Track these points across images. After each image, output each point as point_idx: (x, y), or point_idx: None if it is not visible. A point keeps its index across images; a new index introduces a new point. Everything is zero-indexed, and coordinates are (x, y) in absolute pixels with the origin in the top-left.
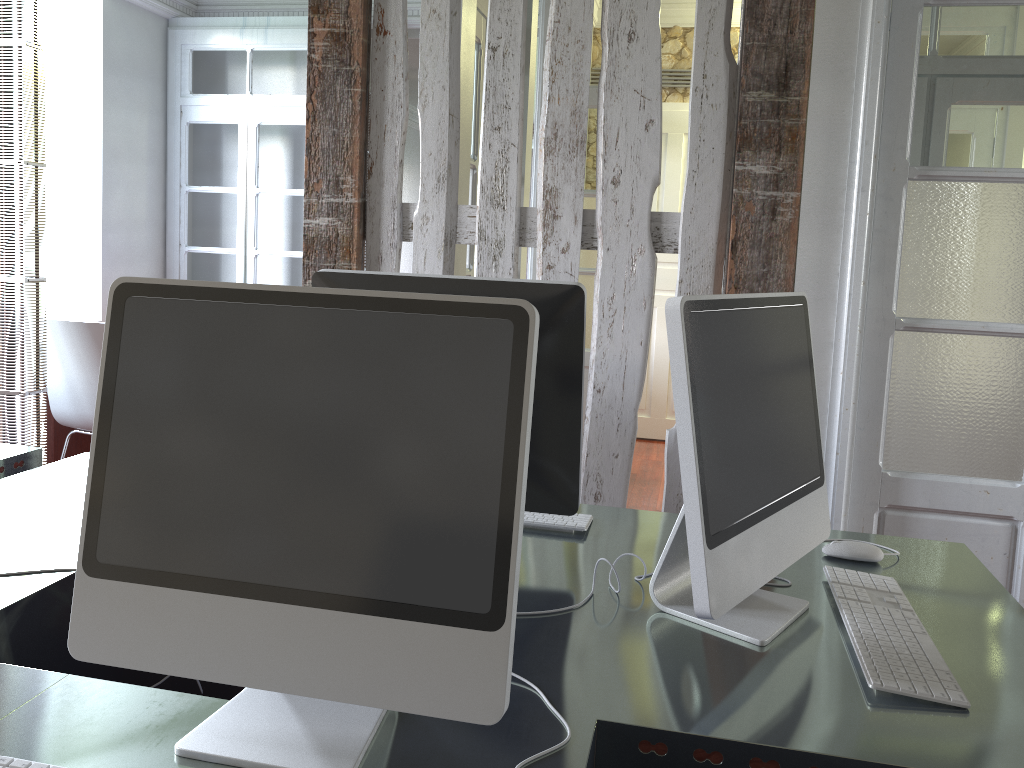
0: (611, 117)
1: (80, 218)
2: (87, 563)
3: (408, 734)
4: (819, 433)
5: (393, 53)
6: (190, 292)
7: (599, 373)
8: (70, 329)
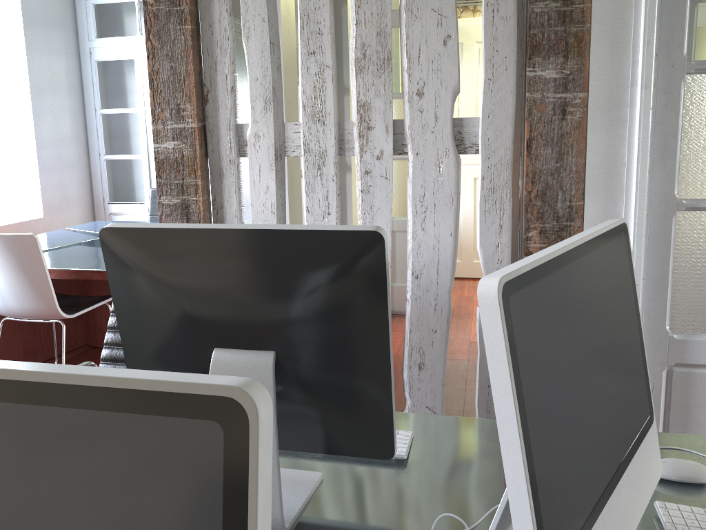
0: (412, 35)
1: (19, 141)
2: None
3: None
4: (646, 368)
5: None
6: None
7: (416, 262)
8: None
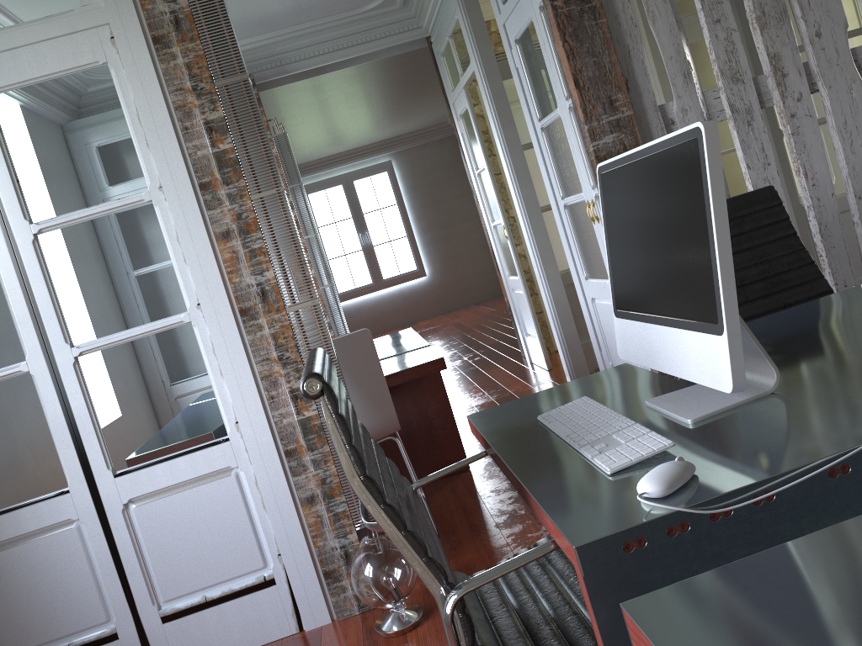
0: None
1: None
2: None
3: None
4: None
5: None
6: None
7: (855, 184)
8: None
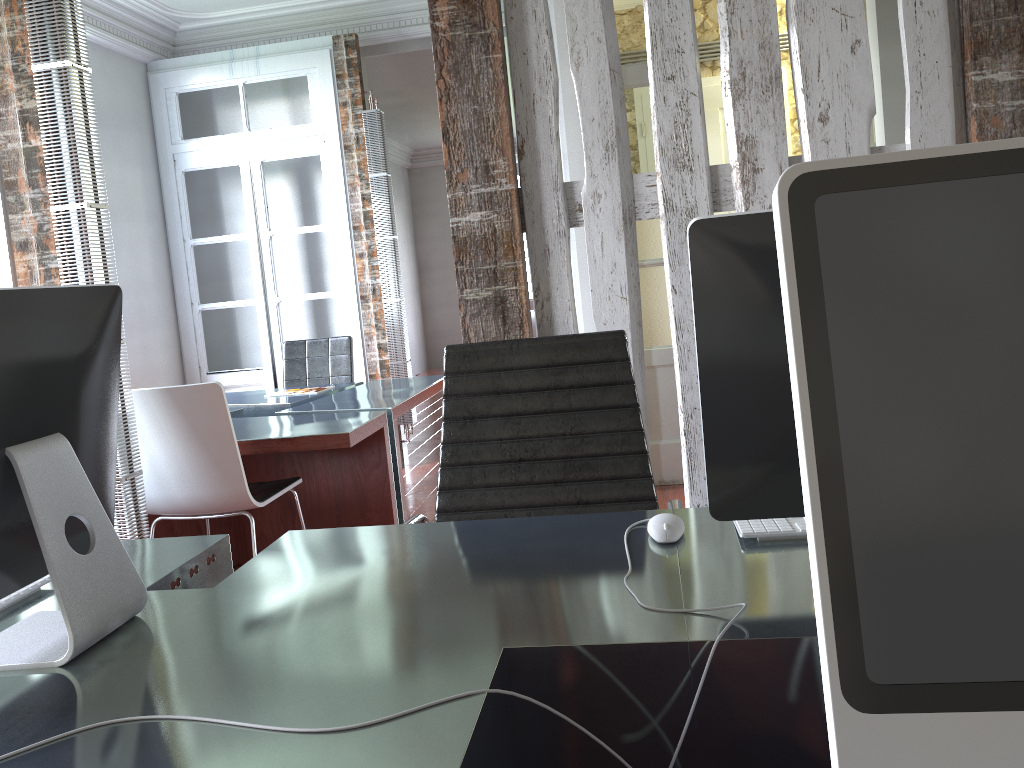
0: (808, 44)
1: None
2: (853, 689)
3: None
4: None
5: (532, 8)
6: (946, 167)
7: None
8: (147, 399)
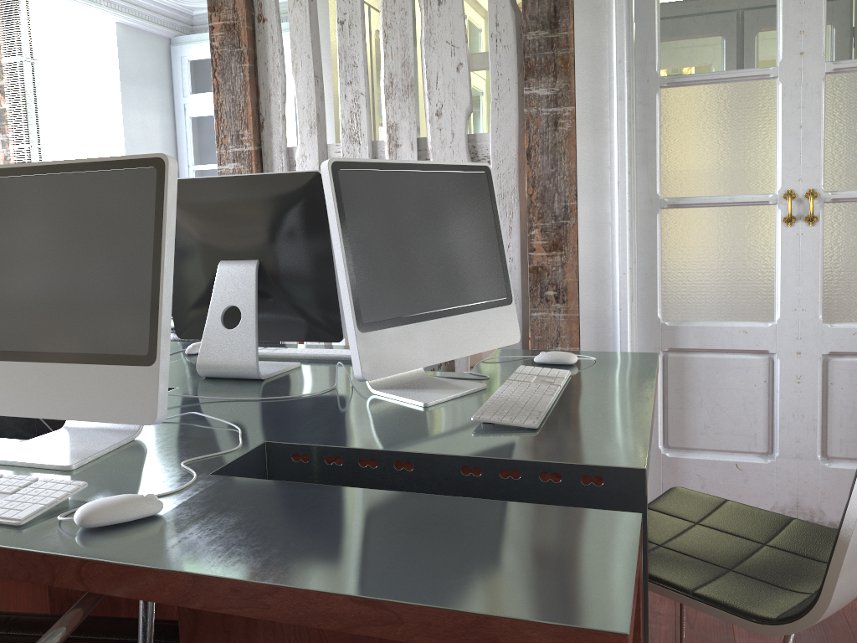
0: (431, 64)
1: None
2: None
3: (133, 450)
4: (506, 266)
5: (271, 35)
6: None
7: None
8: None
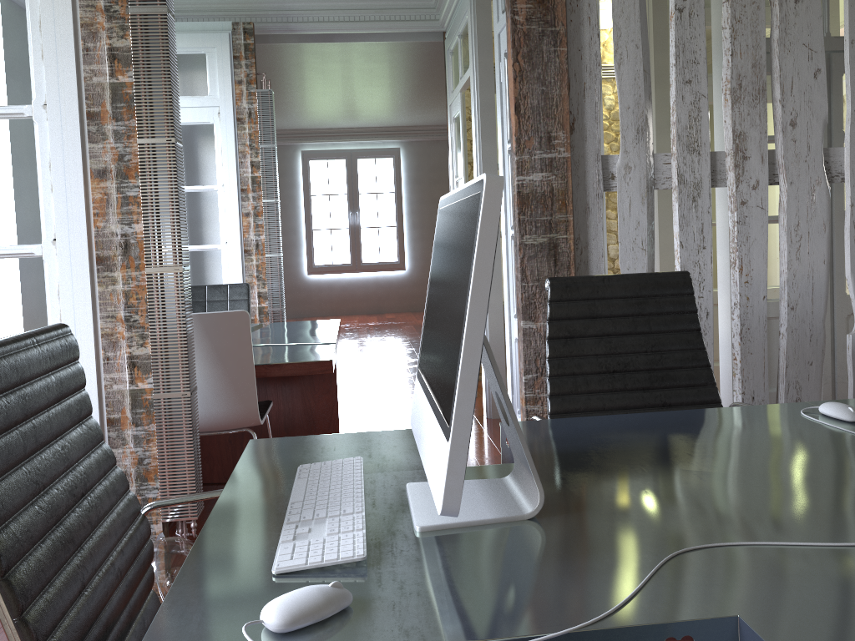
0: (785, 68)
1: None
2: None
3: None
4: None
5: (587, 15)
6: None
7: (791, 292)
8: None
